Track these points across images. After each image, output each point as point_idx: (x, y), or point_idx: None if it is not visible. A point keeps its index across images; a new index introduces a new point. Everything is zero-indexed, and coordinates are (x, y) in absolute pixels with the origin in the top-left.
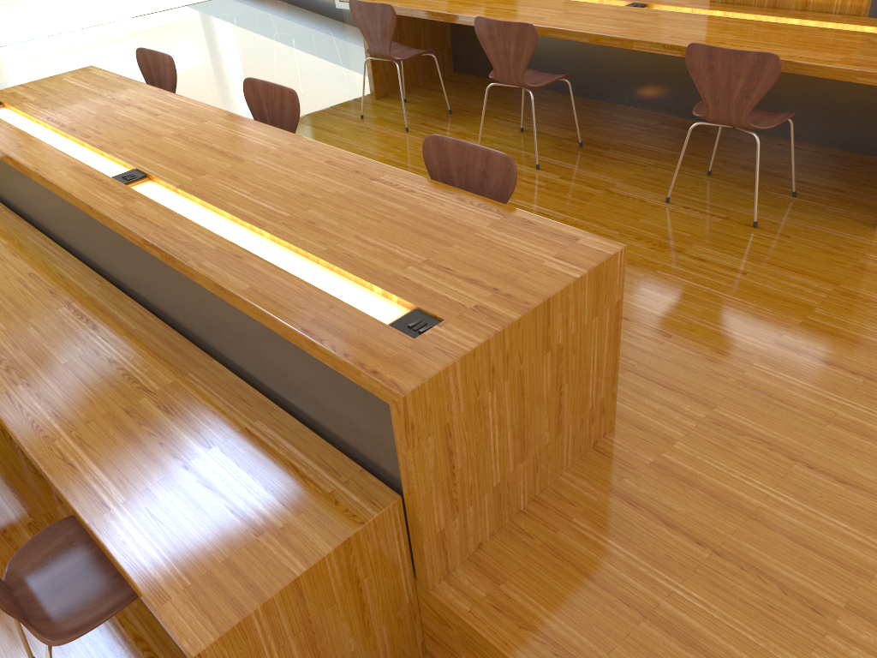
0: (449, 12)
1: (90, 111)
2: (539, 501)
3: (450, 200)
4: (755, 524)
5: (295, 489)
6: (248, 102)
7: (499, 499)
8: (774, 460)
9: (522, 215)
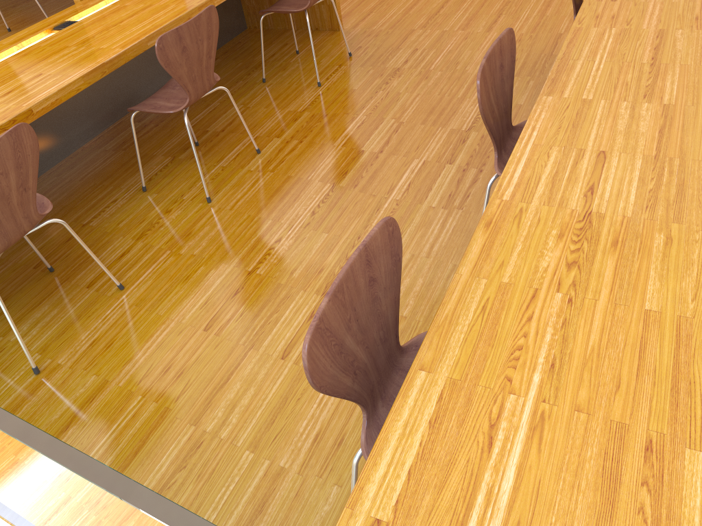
0: (7, 117)
1: (661, 248)
2: None
3: None
4: None
5: None
6: (484, 109)
7: None
8: None
9: None
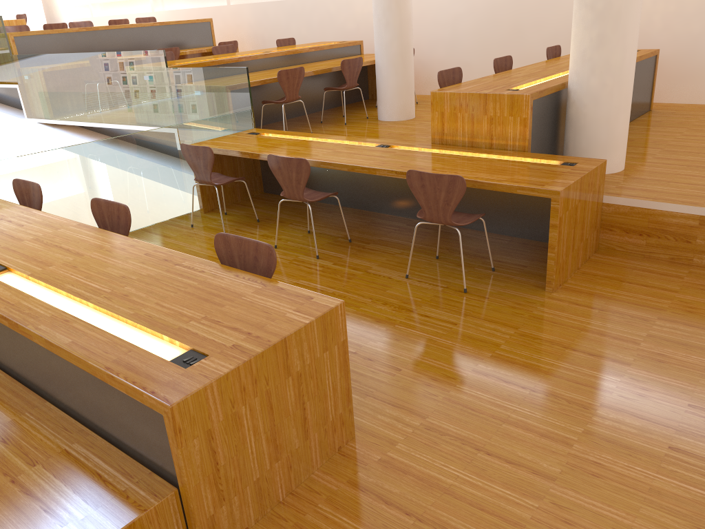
0: (253, 151)
1: None
2: (294, 494)
3: (229, 276)
4: (448, 497)
5: (97, 490)
6: (94, 215)
7: (260, 491)
8: (465, 451)
9: (277, 284)
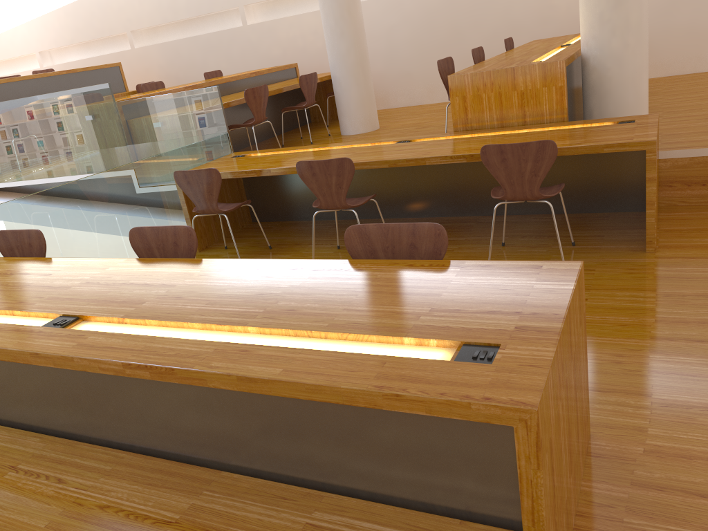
0: (260, 168)
1: None
2: (582, 514)
3: (401, 267)
4: None
5: None
6: (136, 249)
7: (567, 517)
8: None
9: (475, 263)
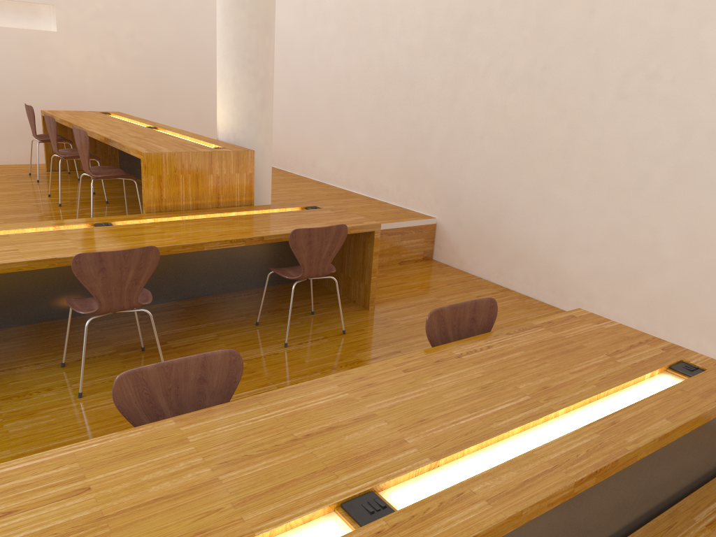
0: None
1: None
2: None
3: (509, 336)
4: None
5: None
6: (125, 406)
7: None
8: None
9: (538, 322)
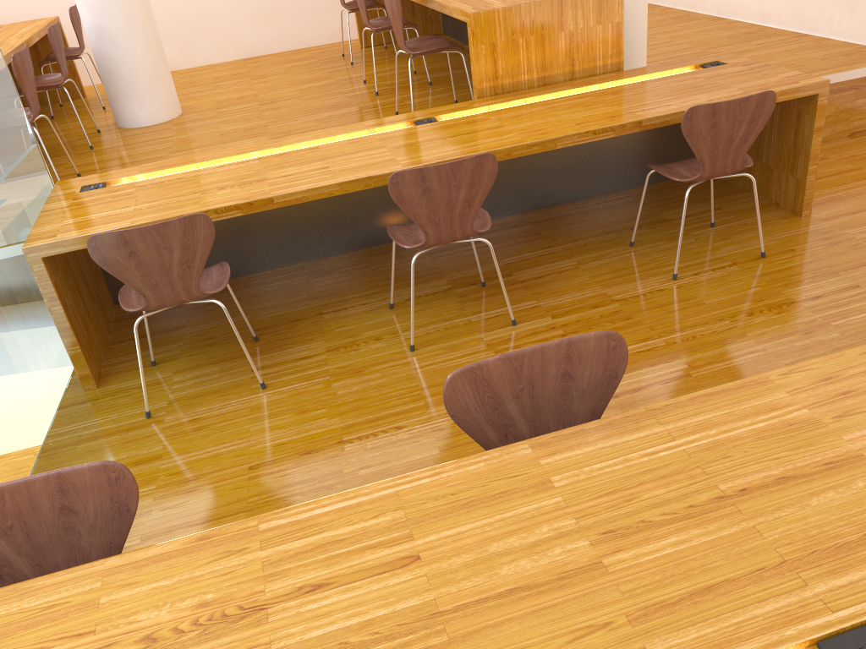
0: (248, 199)
1: None
2: None
3: None
4: None
5: None
6: (462, 416)
7: None
8: None
9: None
